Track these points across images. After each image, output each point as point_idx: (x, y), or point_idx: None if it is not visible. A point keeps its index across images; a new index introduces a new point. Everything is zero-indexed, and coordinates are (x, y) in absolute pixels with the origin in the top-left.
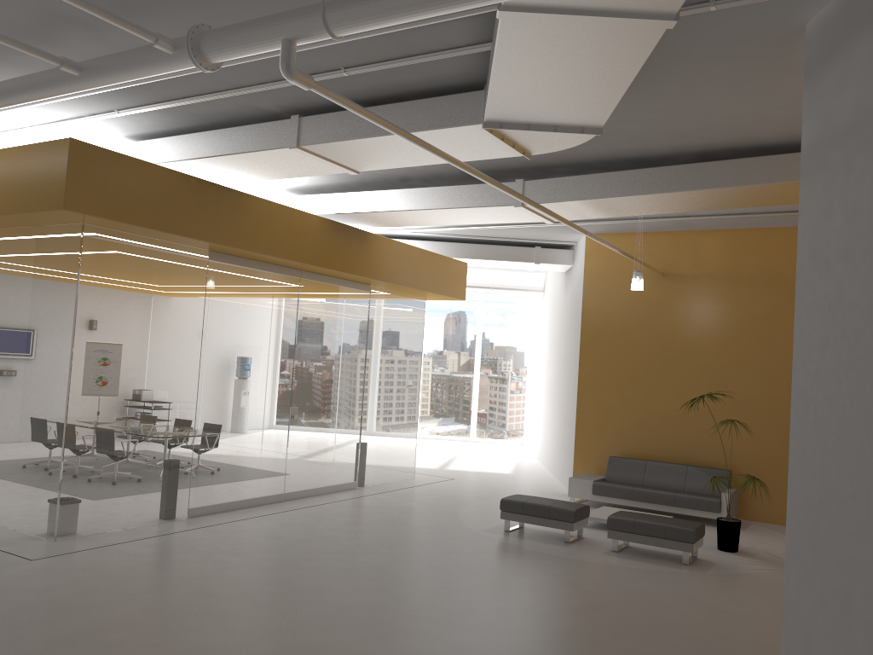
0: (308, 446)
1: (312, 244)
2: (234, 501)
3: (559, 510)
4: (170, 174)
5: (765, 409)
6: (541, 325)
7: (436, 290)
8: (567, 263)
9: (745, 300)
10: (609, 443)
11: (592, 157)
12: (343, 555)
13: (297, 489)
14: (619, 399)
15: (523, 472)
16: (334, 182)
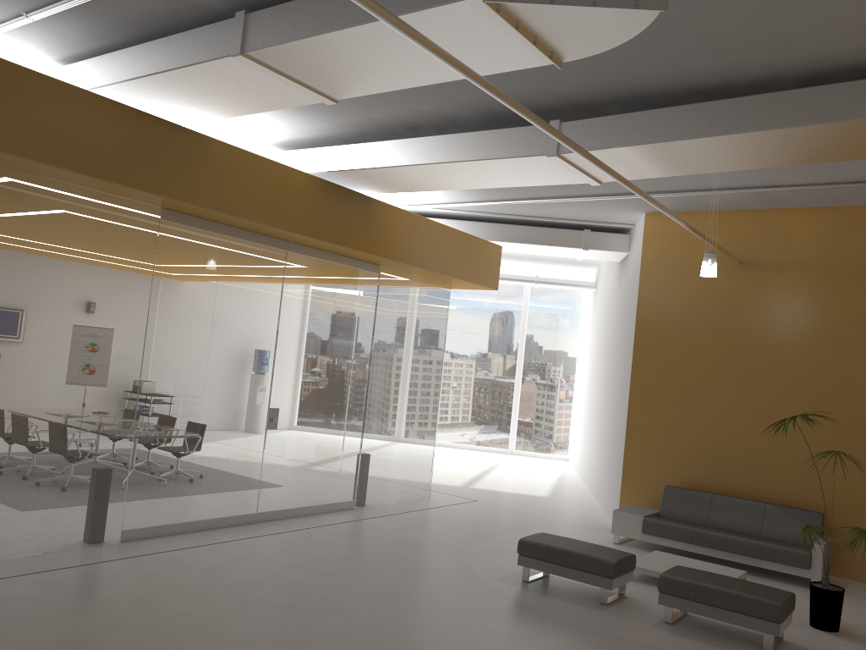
0: (291, 456)
1: (298, 207)
2: (187, 522)
3: (594, 560)
4: (95, 100)
5: None
6: (592, 326)
7: (461, 275)
8: (622, 249)
9: (848, 297)
10: (666, 469)
11: (653, 86)
12: (291, 613)
13: (274, 508)
14: (680, 415)
15: (561, 495)
16: (330, 134)
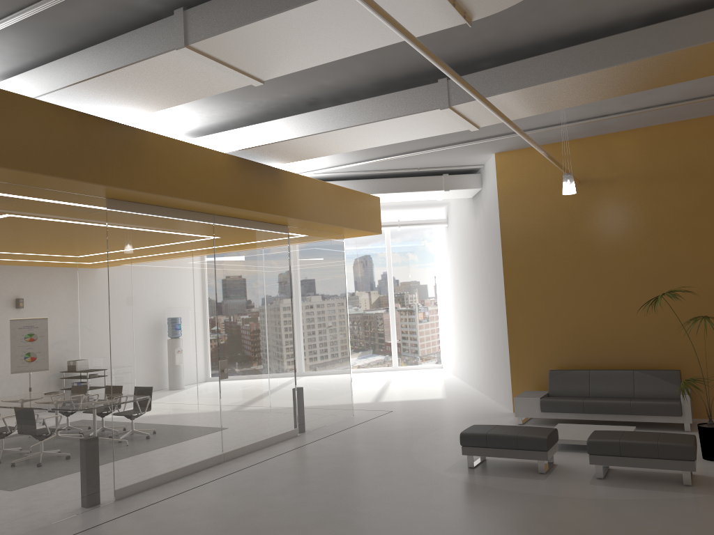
0: (242, 399)
1: (222, 183)
2: (168, 472)
3: (529, 439)
4: (43, 106)
5: (705, 304)
6: (449, 254)
7: (353, 225)
8: (476, 186)
9: (669, 196)
10: (546, 357)
11: (524, 39)
12: (298, 531)
13: (236, 446)
14: (550, 312)
15: (454, 394)
16: (238, 117)
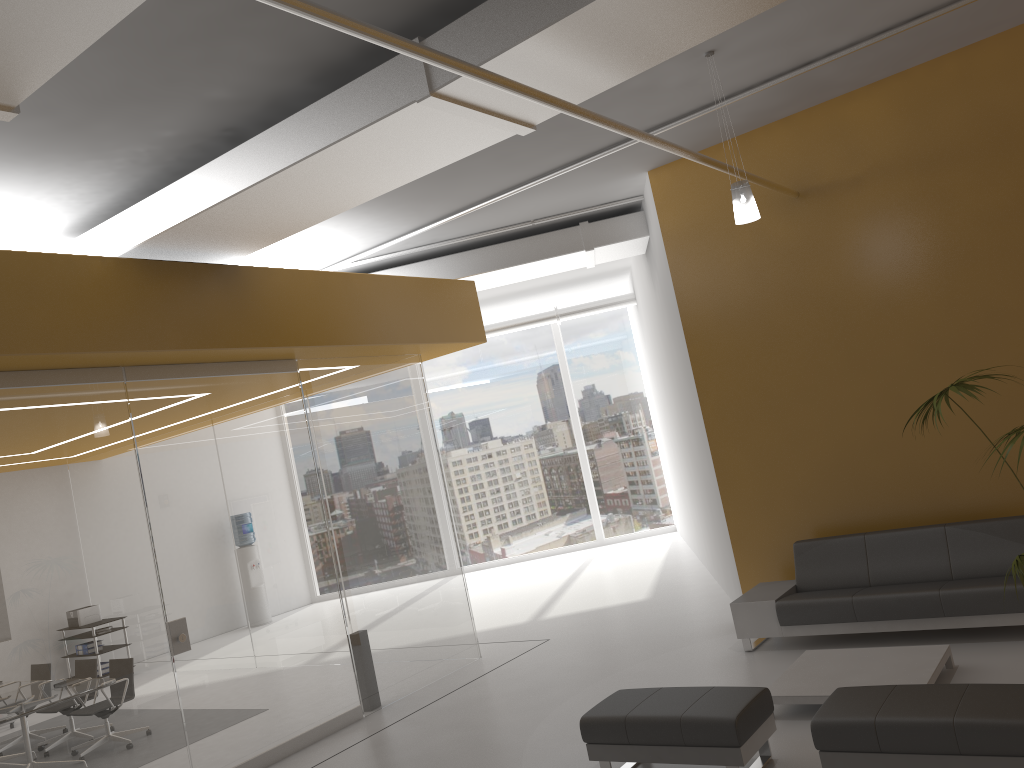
0: (230, 680)
1: (104, 311)
2: None
3: (702, 724)
4: None
5: None
6: (646, 350)
7: (422, 338)
8: (638, 234)
9: (964, 192)
10: (789, 518)
11: None
12: None
13: (225, 767)
14: (784, 436)
15: (668, 588)
16: (128, 189)
